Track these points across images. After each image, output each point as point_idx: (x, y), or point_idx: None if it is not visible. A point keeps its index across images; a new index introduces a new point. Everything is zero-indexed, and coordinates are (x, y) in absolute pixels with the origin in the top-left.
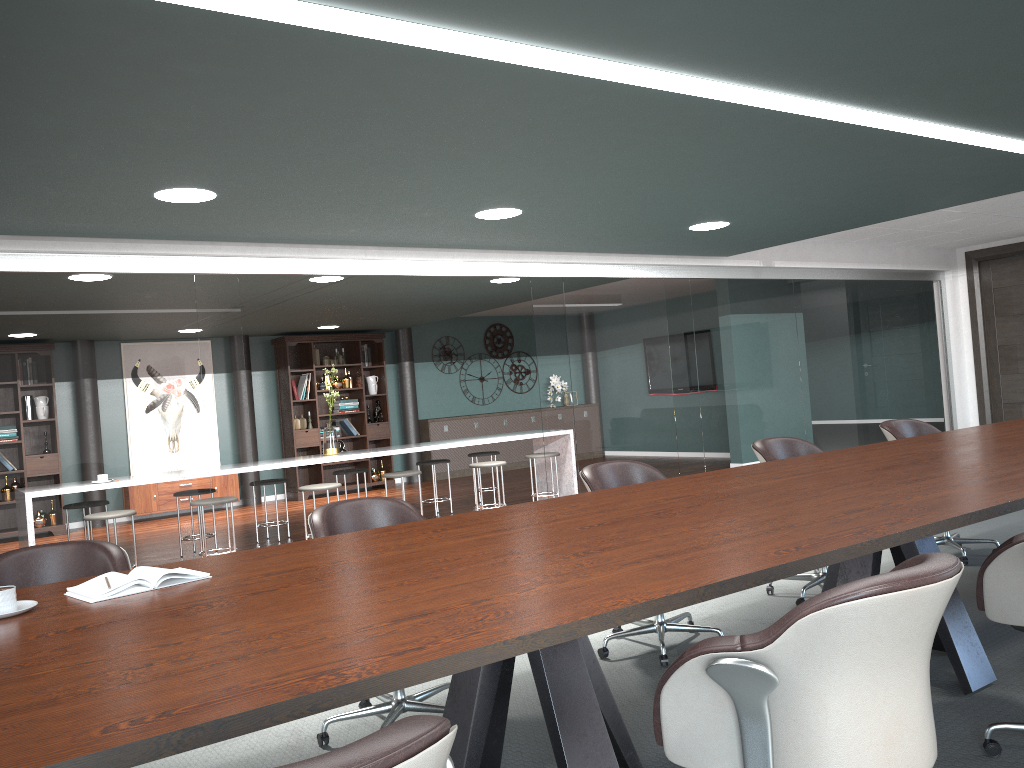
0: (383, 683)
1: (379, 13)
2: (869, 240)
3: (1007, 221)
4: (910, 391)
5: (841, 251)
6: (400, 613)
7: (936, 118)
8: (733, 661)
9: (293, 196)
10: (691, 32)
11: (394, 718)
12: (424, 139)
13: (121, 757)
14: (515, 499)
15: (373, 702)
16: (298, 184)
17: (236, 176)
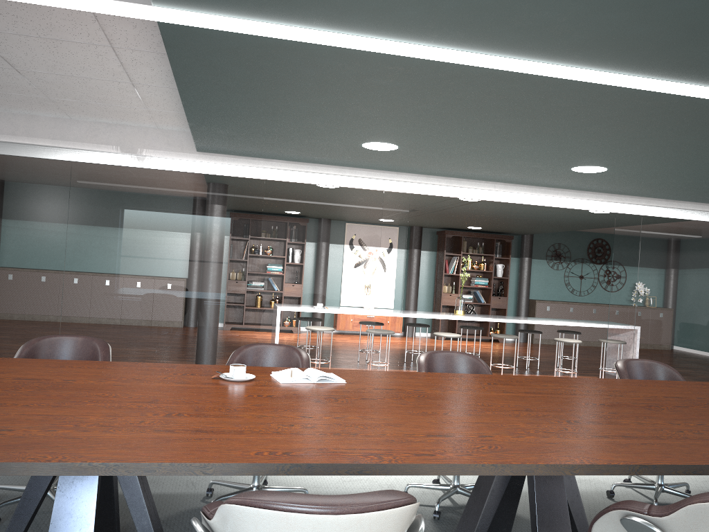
0: (402, 469)
1: (491, 53)
2: None
3: None
4: None
5: None
6: (434, 431)
7: None
8: (638, 519)
9: (445, 150)
10: None
11: (449, 495)
12: (529, 122)
13: (259, 469)
14: (588, 369)
15: (442, 482)
16: (447, 144)
17: (409, 137)
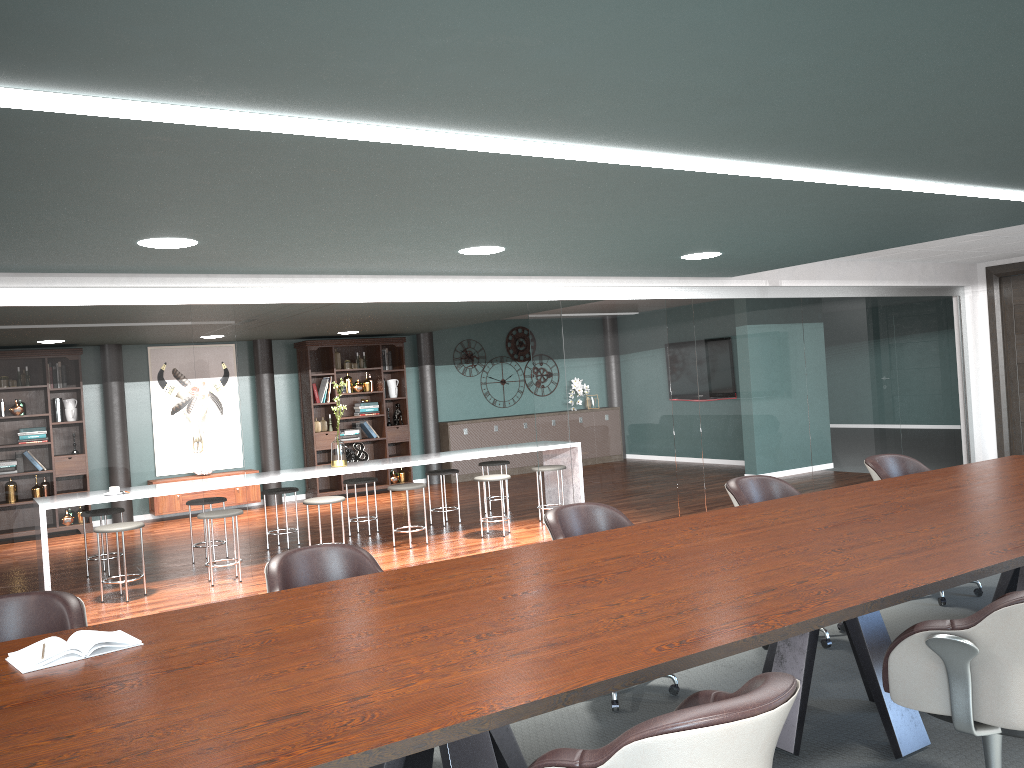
0: None
1: (301, 115)
2: (881, 258)
3: (1022, 241)
4: (924, 409)
5: (853, 269)
6: (280, 709)
7: (898, 175)
8: None
9: (273, 241)
10: (615, 121)
11: None
12: (384, 200)
13: None
14: (525, 508)
15: None
16: (274, 233)
17: (211, 228)
